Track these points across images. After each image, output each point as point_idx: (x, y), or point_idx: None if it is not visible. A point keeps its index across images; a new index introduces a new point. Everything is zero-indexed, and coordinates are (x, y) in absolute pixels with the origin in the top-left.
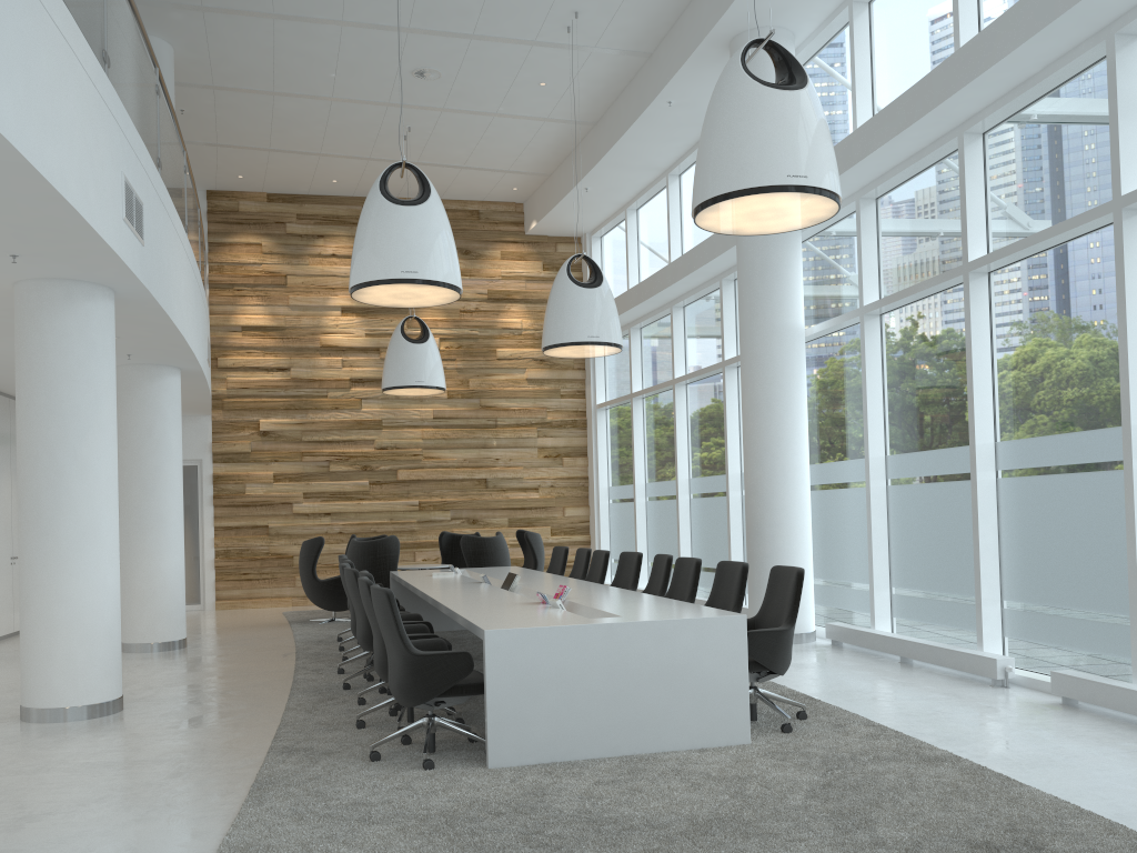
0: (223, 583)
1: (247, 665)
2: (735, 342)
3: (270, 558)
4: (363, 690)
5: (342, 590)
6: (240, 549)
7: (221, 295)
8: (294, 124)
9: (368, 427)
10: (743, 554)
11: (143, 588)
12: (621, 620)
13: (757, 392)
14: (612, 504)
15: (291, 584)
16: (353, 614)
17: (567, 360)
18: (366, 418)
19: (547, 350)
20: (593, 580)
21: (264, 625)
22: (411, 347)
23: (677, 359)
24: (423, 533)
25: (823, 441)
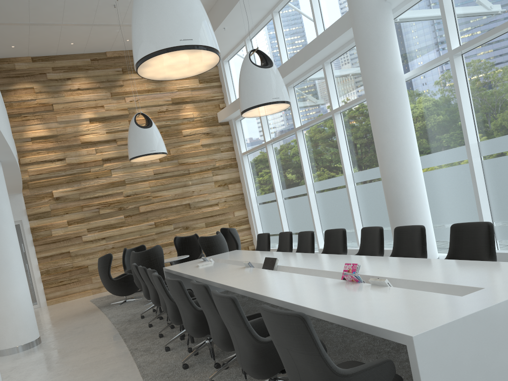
0: (49, 289)
1: (92, 354)
2: (337, 99)
3: (74, 269)
4: (212, 374)
5: (129, 283)
6: (55, 268)
7: (14, 121)
8: (44, 3)
9: (117, 185)
10: (361, 219)
11: (4, 311)
12: (503, 293)
13: (385, 117)
14: (260, 205)
15: (89, 282)
16: (171, 309)
17: (221, 131)
18: (116, 180)
19: (246, 112)
20: (304, 251)
21: (84, 313)
22: (143, 130)
23: (295, 117)
24: (160, 239)
25: (419, 143)
